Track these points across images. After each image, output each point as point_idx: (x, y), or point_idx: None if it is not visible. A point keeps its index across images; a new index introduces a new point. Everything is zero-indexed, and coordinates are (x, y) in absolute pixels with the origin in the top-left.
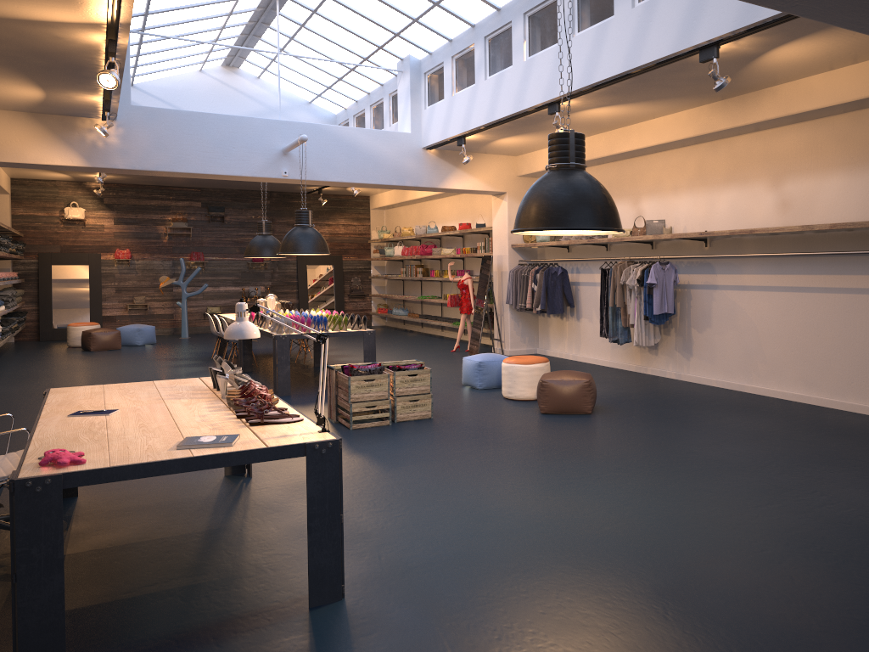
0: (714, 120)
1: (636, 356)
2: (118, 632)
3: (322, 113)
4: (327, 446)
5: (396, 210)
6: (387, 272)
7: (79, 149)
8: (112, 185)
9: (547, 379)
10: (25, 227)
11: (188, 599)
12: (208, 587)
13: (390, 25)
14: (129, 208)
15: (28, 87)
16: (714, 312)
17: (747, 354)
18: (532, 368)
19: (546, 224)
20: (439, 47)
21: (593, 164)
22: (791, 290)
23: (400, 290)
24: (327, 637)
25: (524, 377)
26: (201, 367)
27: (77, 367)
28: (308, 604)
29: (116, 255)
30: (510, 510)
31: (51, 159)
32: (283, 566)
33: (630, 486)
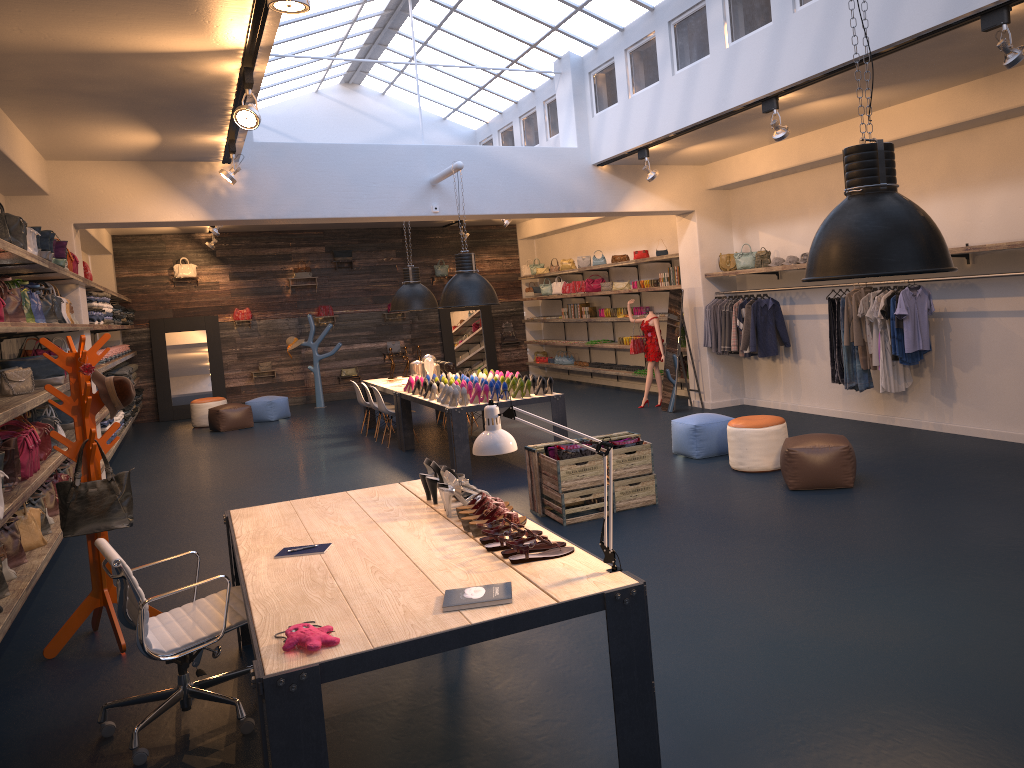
0: (976, 103)
1: (878, 403)
2: None
3: (459, 130)
4: (629, 594)
5: (549, 239)
6: (542, 313)
7: (199, 200)
8: (224, 235)
9: (795, 446)
10: (132, 292)
11: None
12: None
13: (547, 18)
14: (245, 260)
15: (142, 132)
16: (983, 346)
17: None
18: (767, 431)
19: (860, 269)
20: (606, 39)
21: (806, 168)
22: None
23: (560, 334)
24: None
25: (757, 443)
26: (353, 446)
27: (212, 454)
28: None
29: (235, 316)
30: (819, 639)
31: (169, 214)
32: (563, 740)
33: (957, 594)
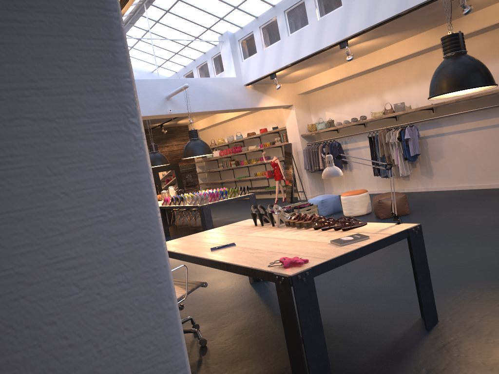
0: (433, 39)
1: (395, 183)
2: (333, 368)
3: (161, 77)
4: (416, 229)
5: (207, 131)
6: (206, 168)
7: None
8: None
9: (381, 198)
10: None
11: (346, 343)
12: (346, 334)
13: (218, 13)
14: None
15: None
16: (444, 149)
17: (470, 168)
18: (362, 196)
19: (463, 86)
20: (248, 22)
21: (348, 79)
22: (494, 127)
23: (217, 178)
24: (465, 339)
25: (358, 202)
26: None
27: None
28: (423, 328)
29: None
30: (451, 262)
31: None
32: (372, 315)
33: (494, 238)
